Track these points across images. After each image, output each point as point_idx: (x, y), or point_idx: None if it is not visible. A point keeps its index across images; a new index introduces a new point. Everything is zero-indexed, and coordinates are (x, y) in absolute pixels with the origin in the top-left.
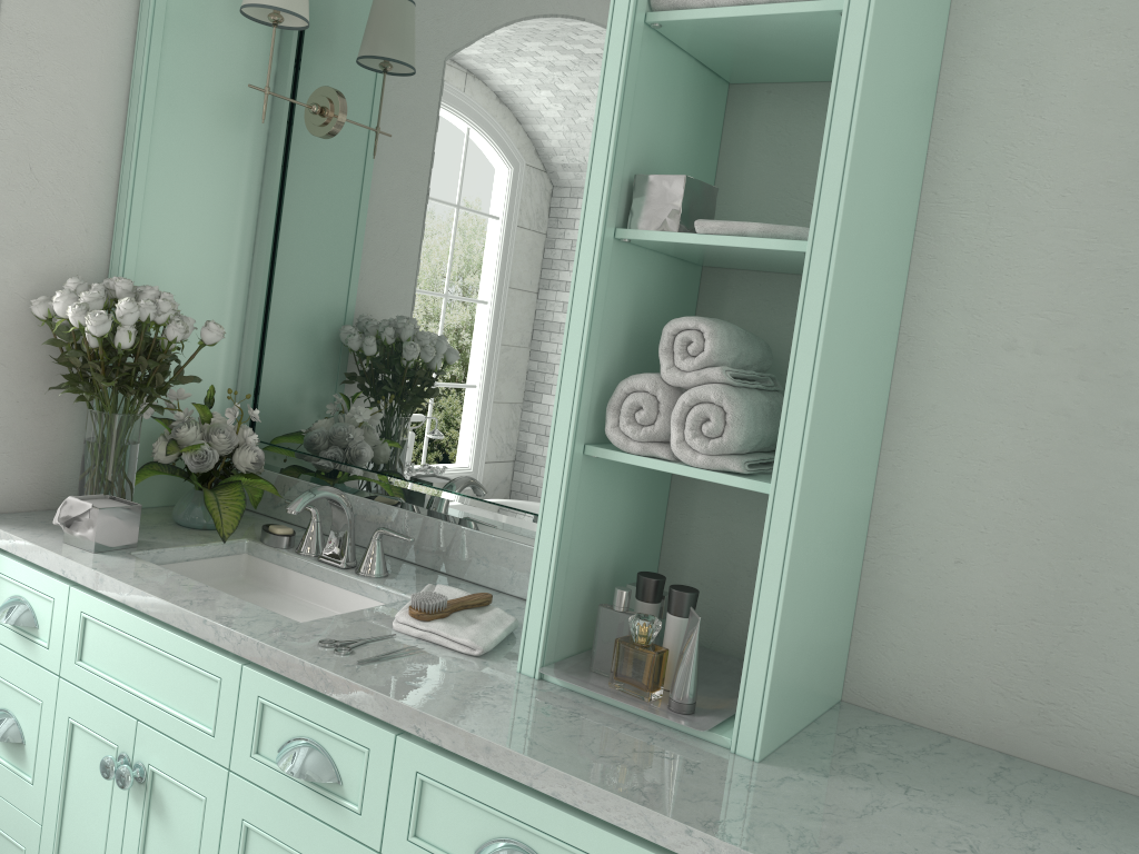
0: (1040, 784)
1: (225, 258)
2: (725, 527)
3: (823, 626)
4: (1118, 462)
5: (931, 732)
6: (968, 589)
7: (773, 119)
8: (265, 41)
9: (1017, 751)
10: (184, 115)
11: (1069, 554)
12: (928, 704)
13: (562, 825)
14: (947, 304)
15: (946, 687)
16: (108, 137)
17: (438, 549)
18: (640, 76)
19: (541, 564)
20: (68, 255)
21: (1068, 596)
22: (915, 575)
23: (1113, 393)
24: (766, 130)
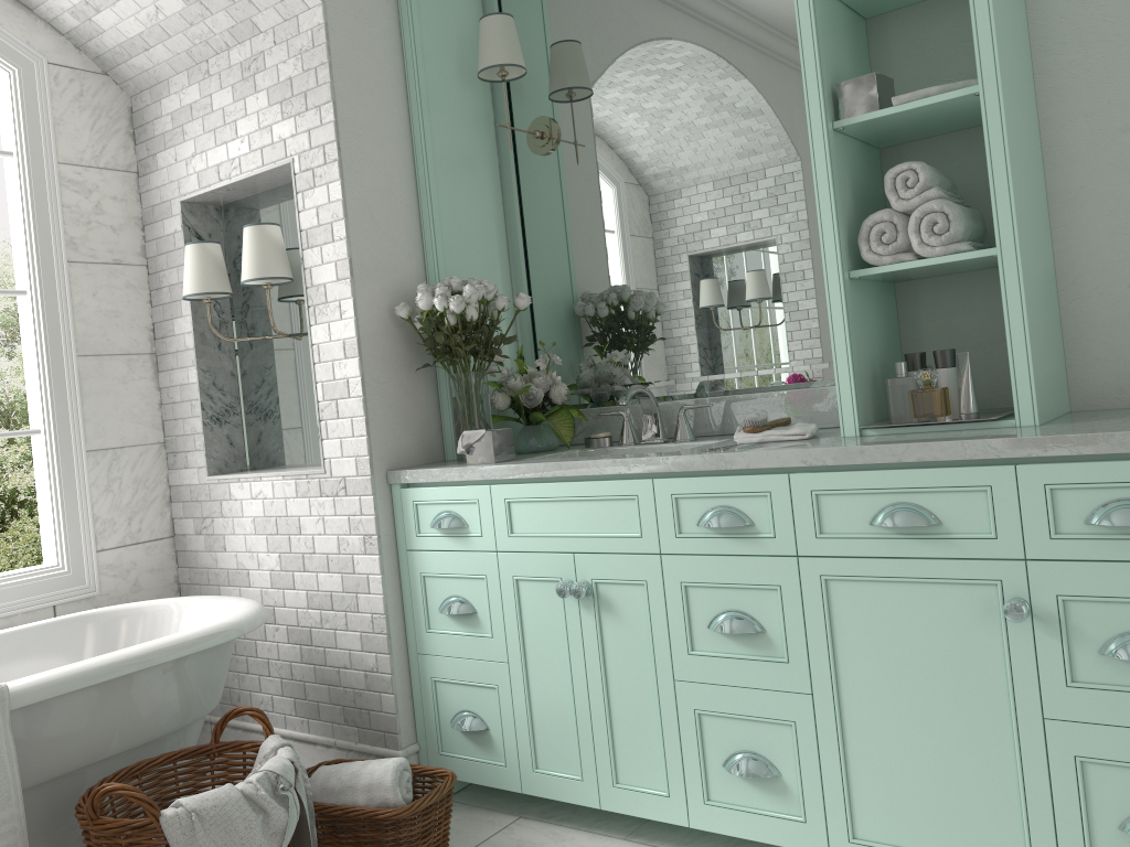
0: None
1: (493, 262)
2: (948, 323)
3: (1049, 347)
4: None
5: None
6: None
7: (905, 33)
8: (483, 98)
9: None
10: (449, 161)
11: None
12: None
13: (929, 477)
14: (1070, 116)
15: None
16: (407, 187)
17: (723, 418)
18: (821, 19)
19: (840, 358)
20: (402, 275)
21: None
22: (1101, 306)
23: None
24: (902, 42)
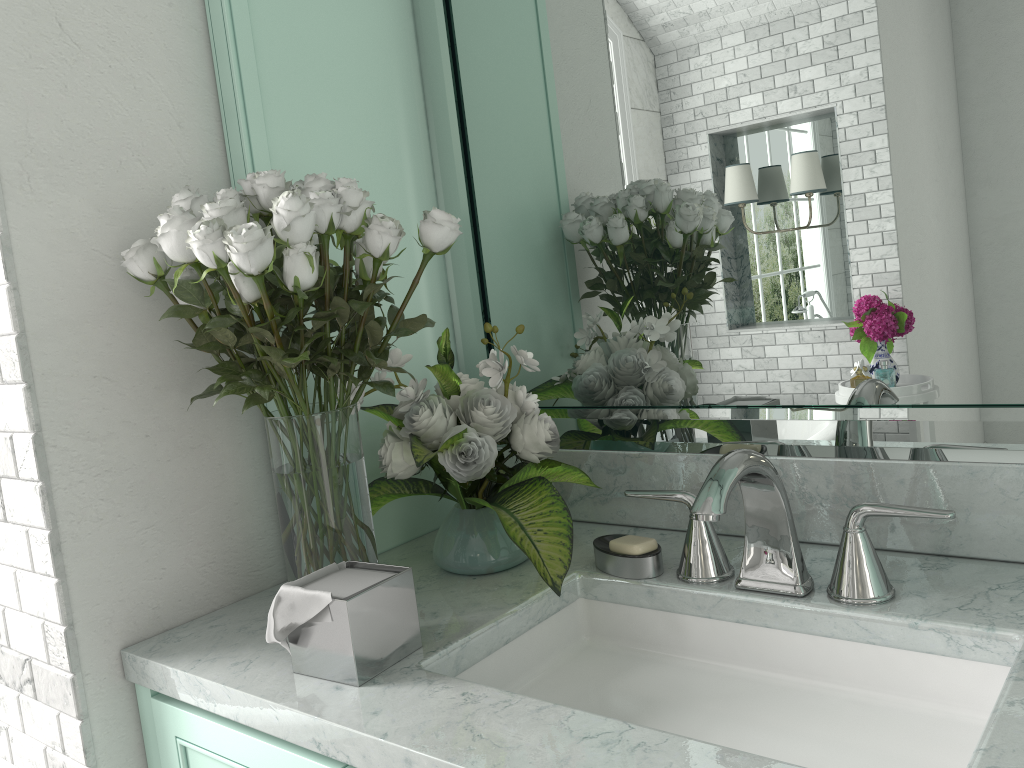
0: None
1: (392, 138)
2: None
3: None
4: None
5: None
6: None
7: None
8: None
9: None
10: None
11: None
12: None
13: None
14: None
15: None
16: None
17: None
18: None
19: None
20: (161, 171)
21: None
22: None
23: None
24: None
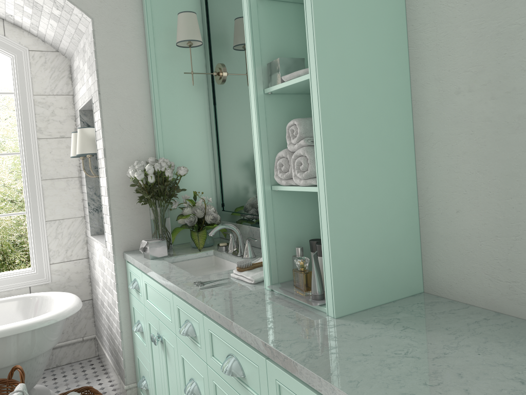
0: (500, 326)
1: (199, 141)
2: None
3: (383, 253)
4: (519, 139)
5: (461, 304)
6: (464, 225)
7: None
8: (198, 53)
9: (503, 310)
10: (170, 91)
11: (506, 196)
12: (459, 289)
13: (240, 346)
14: (427, 79)
15: (465, 279)
16: (145, 107)
17: None
18: (261, 21)
19: (263, 240)
20: (139, 153)
21: (510, 220)
22: (441, 222)
23: (509, 102)
24: None
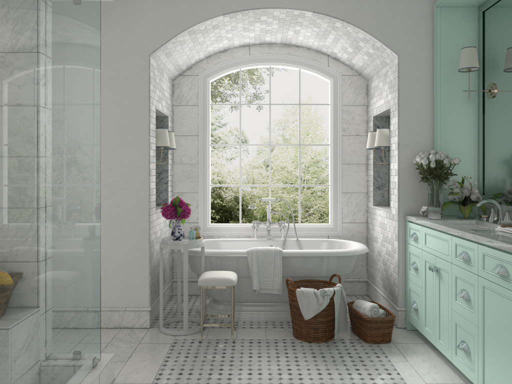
0: None
1: (468, 141)
2: None
3: None
4: None
5: None
6: None
7: None
8: (473, 75)
9: None
10: (449, 103)
11: None
12: None
13: (507, 257)
14: None
15: None
16: (429, 115)
17: None
18: None
19: None
20: (422, 147)
21: None
22: None
23: None
24: None
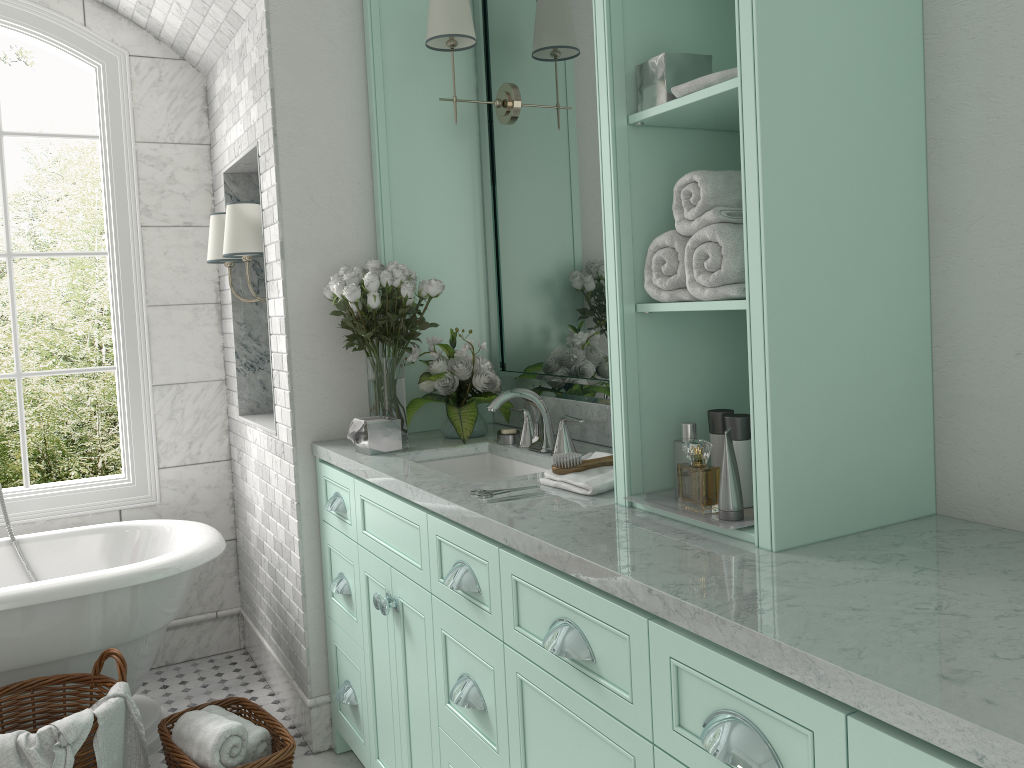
0: None
1: (461, 235)
2: None
3: (866, 433)
4: None
5: (1020, 534)
6: None
7: None
8: (463, 64)
9: None
10: (409, 135)
11: None
12: (1015, 506)
13: (586, 601)
14: (963, 96)
15: None
16: (360, 165)
17: None
18: None
19: (616, 410)
20: (347, 253)
21: None
22: (981, 376)
23: None
24: None
